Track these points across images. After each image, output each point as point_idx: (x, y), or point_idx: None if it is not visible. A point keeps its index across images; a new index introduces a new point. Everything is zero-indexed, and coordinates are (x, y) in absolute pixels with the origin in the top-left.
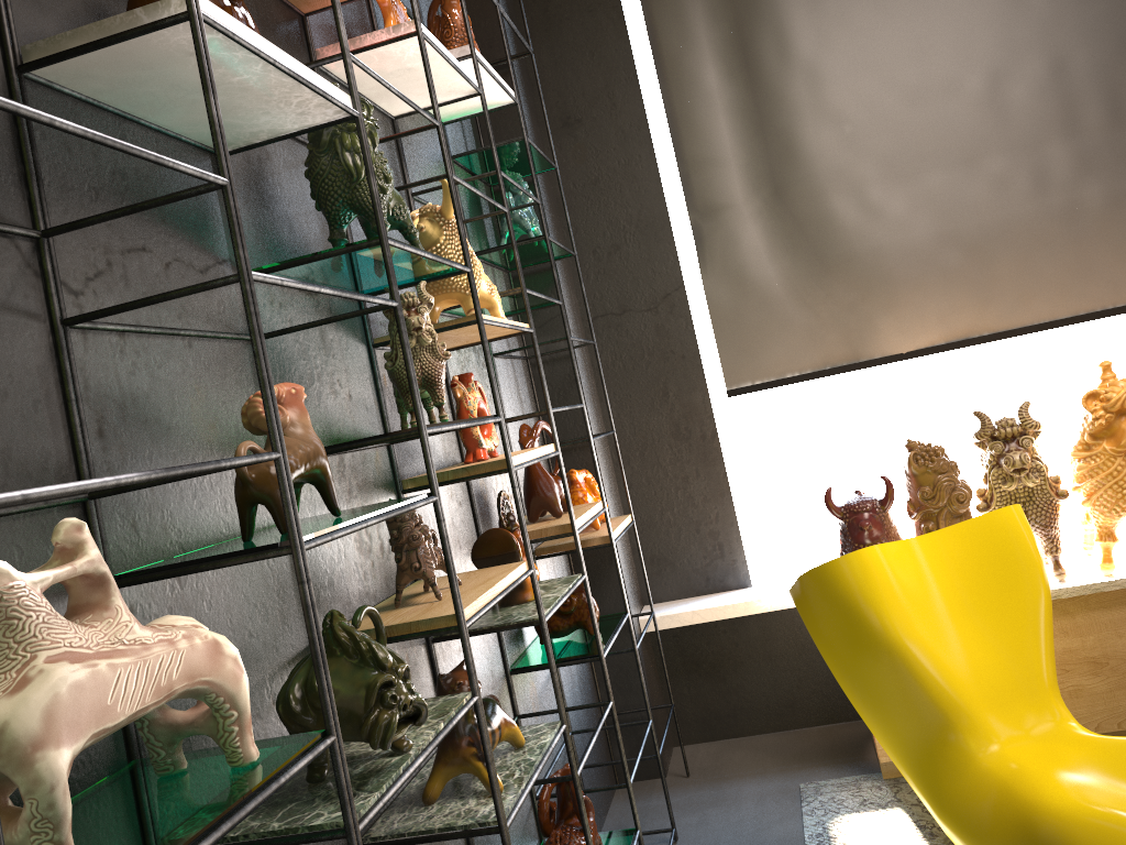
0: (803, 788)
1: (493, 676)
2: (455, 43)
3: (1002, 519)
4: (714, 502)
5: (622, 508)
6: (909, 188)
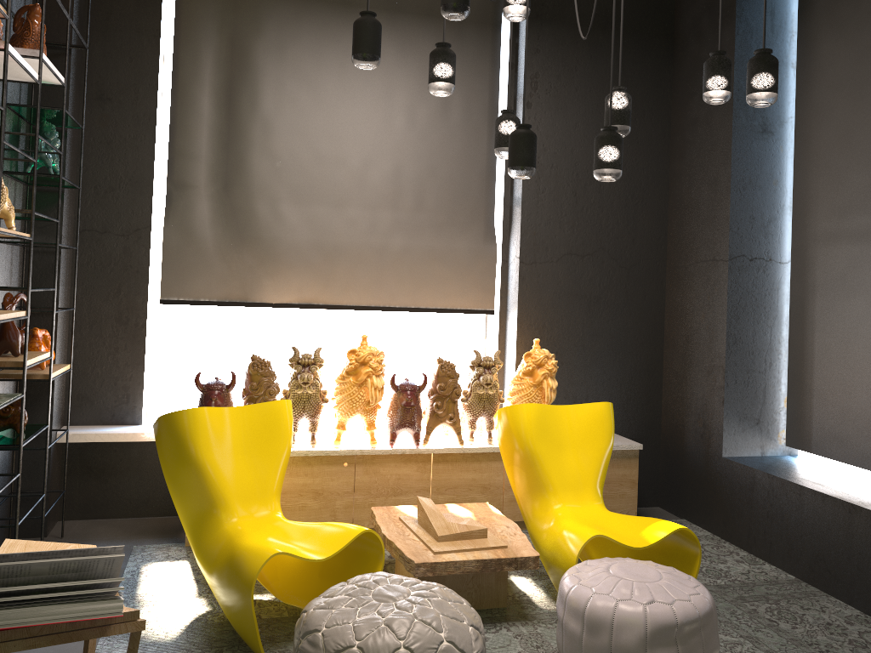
0: (135, 548)
1: None
2: (31, 42)
3: (278, 406)
4: (132, 367)
5: (67, 359)
6: (303, 210)
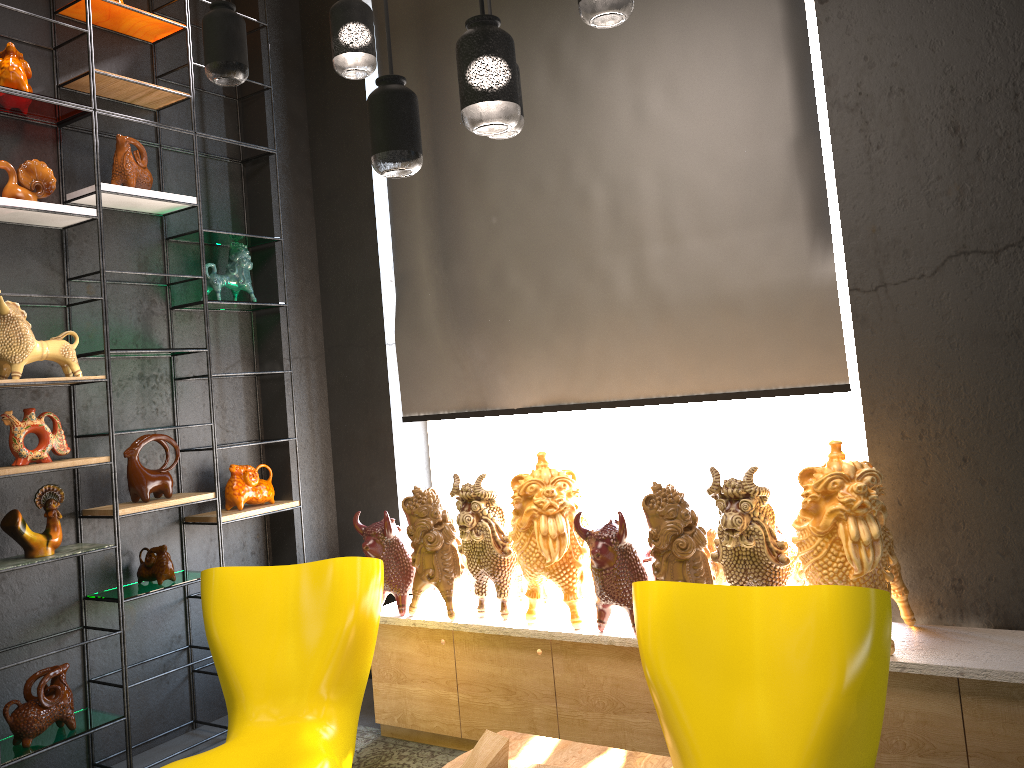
0: None
1: (55, 598)
2: (116, 175)
3: (334, 566)
4: (387, 500)
5: (335, 492)
6: (531, 274)
